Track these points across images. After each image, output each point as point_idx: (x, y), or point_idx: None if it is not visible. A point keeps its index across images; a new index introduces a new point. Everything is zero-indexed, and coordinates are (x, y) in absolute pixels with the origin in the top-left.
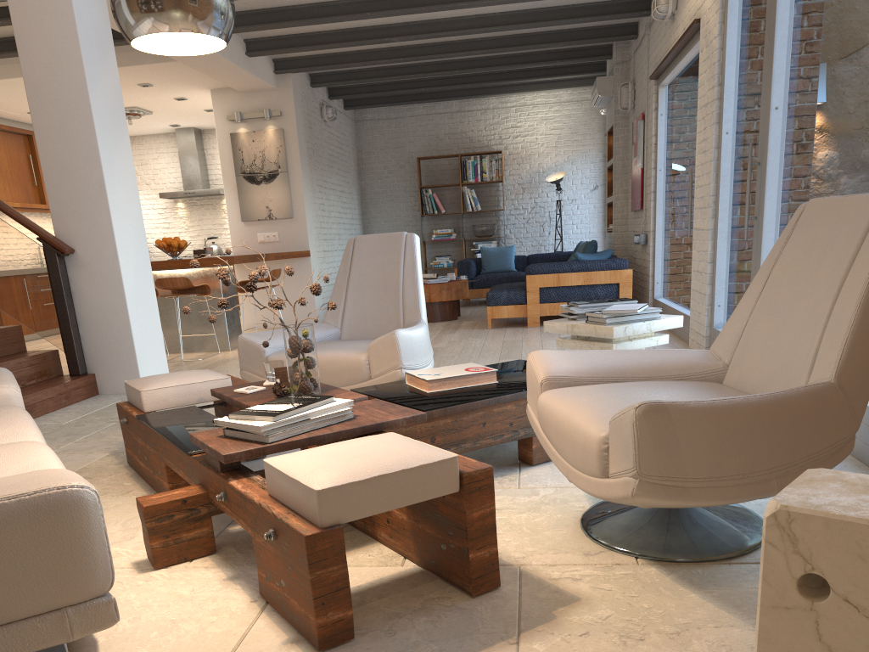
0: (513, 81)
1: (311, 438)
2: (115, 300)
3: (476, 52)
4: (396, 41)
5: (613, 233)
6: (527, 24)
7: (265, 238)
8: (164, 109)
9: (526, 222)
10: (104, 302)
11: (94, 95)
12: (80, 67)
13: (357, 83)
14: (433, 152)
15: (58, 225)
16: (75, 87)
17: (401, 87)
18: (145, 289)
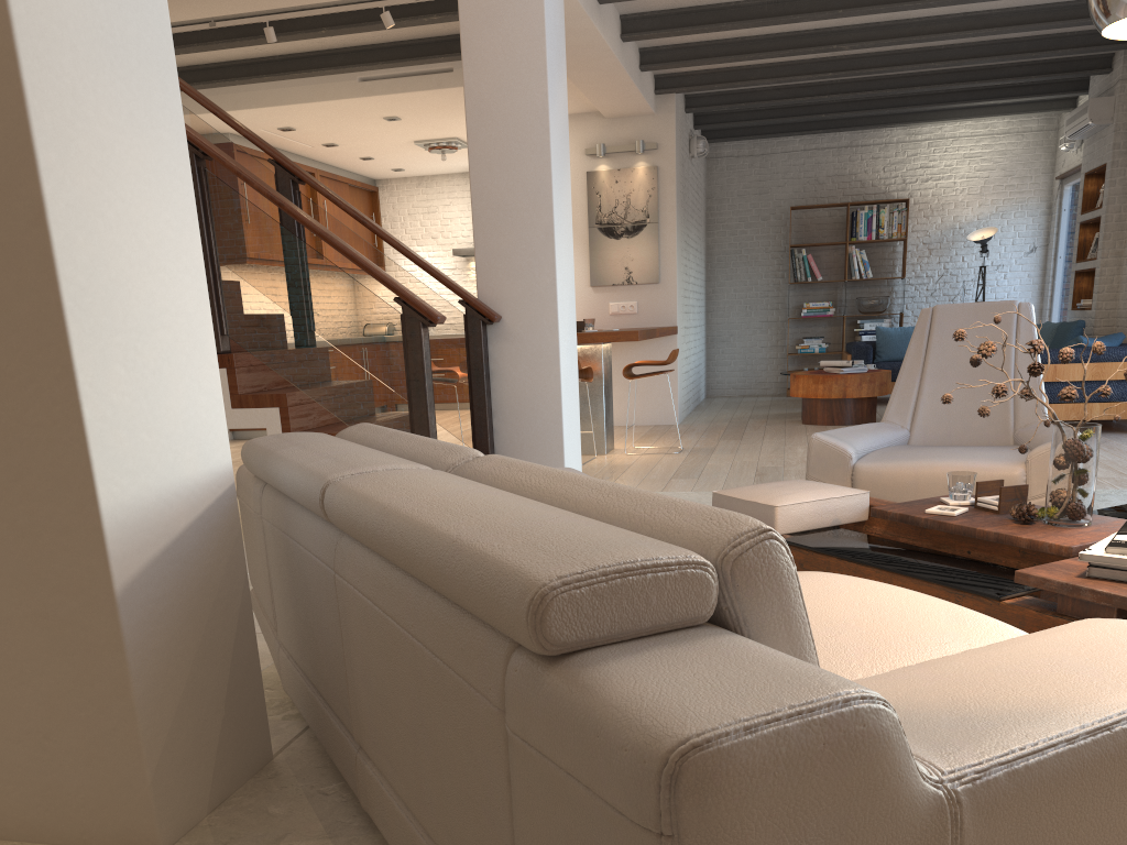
0: (950, 105)
1: None
2: (546, 383)
3: (936, 64)
4: (846, 49)
5: (1095, 312)
6: (1036, 24)
7: (619, 309)
8: None
9: (930, 295)
10: (531, 386)
11: (552, 116)
12: (542, 79)
13: (747, 107)
14: (808, 200)
15: (483, 284)
16: (531, 106)
17: (793, 113)
18: (572, 371)
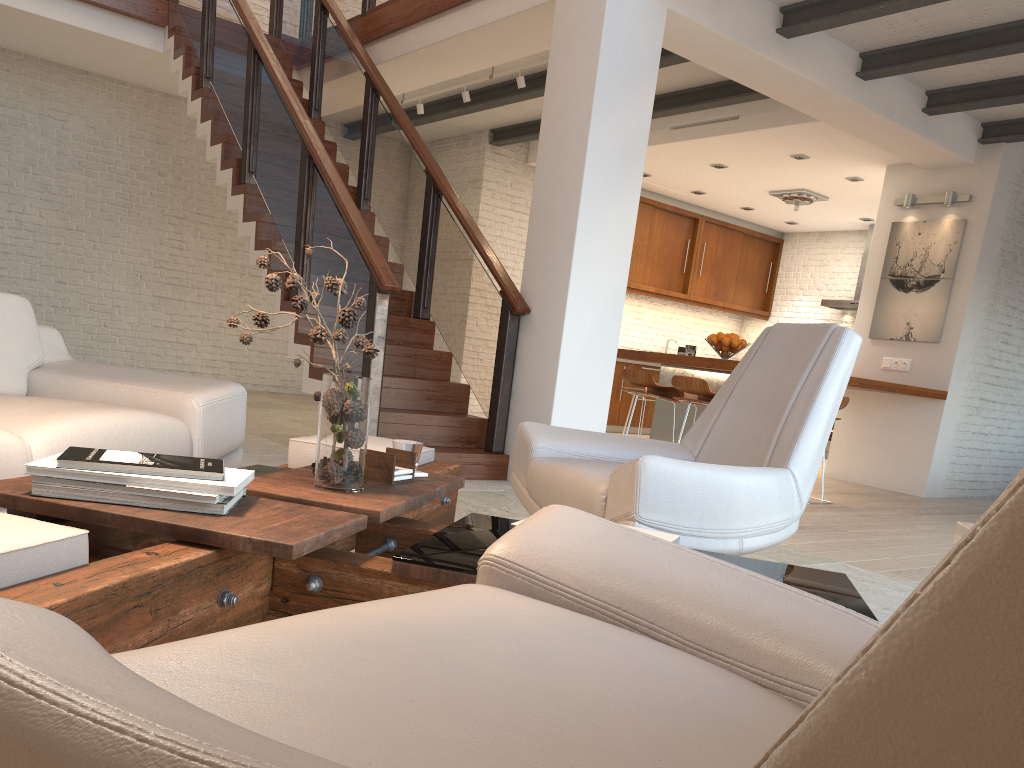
0: None
1: (86, 511)
2: (548, 374)
3: None
4: None
5: None
6: None
7: (890, 365)
8: (840, 193)
9: None
10: (538, 375)
11: (598, 131)
12: (590, 97)
13: None
14: None
15: (525, 280)
16: (579, 121)
17: None
18: (595, 372)
